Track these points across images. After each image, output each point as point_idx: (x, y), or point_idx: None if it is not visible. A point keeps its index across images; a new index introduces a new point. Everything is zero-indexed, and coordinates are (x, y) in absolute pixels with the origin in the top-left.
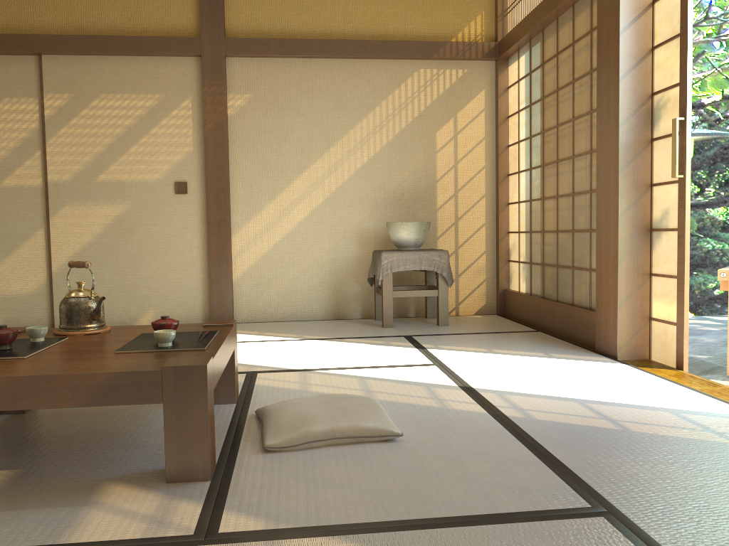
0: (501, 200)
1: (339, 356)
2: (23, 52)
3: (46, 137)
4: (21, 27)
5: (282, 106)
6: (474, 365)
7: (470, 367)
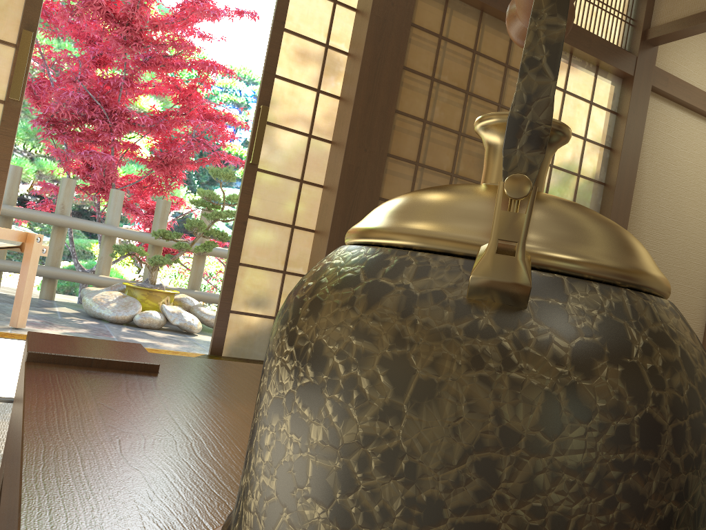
0: None
1: None
2: None
3: None
4: None
5: None
6: None
7: None
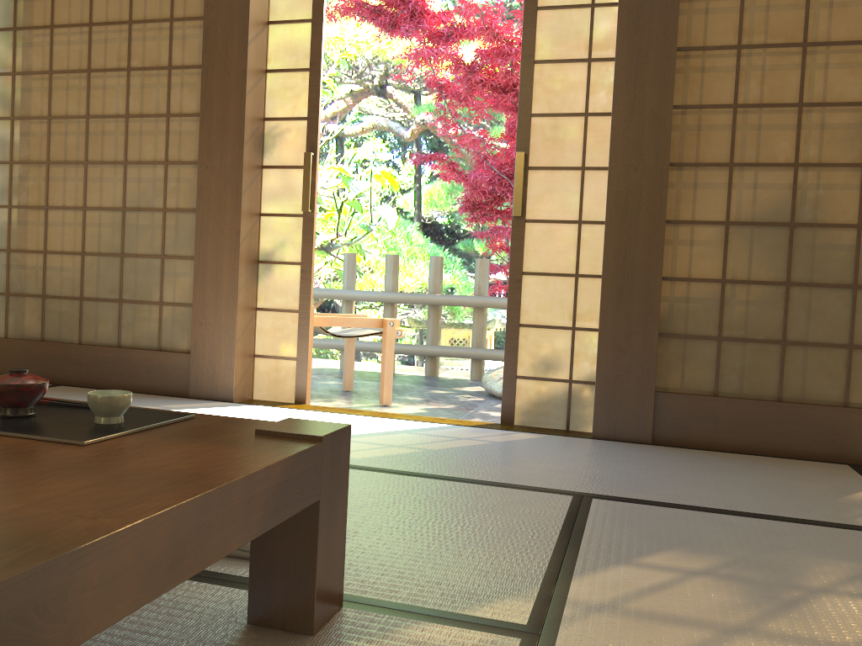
0: None
1: None
2: None
3: None
4: None
5: None
6: None
7: None
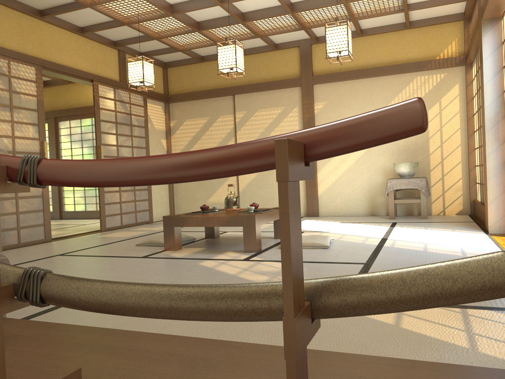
0: (470, 147)
1: (347, 228)
2: (227, 95)
3: (236, 131)
4: (226, 84)
5: (341, 106)
6: (404, 232)
7: (401, 233)
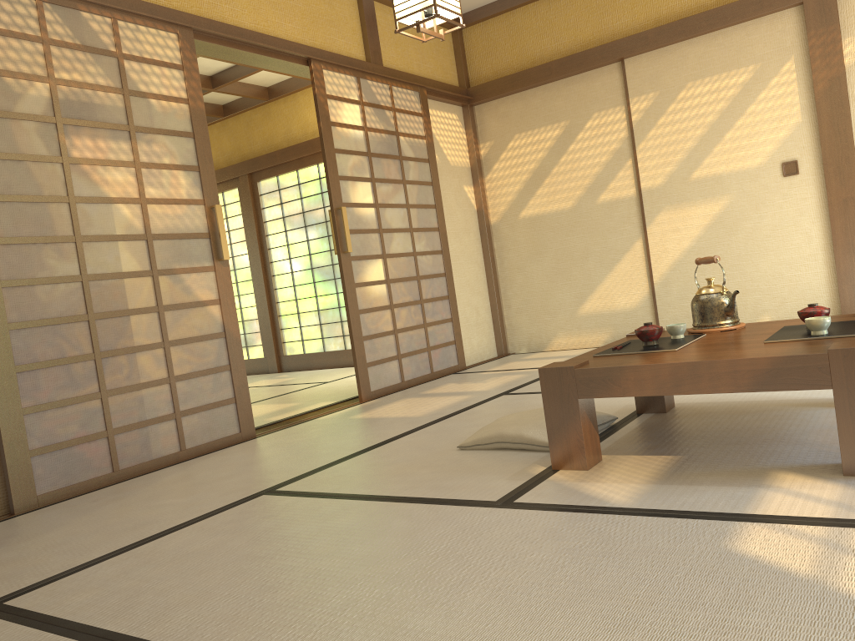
0: None
1: None
2: (606, 62)
3: (635, 144)
4: (601, 37)
5: None
6: None
7: None
